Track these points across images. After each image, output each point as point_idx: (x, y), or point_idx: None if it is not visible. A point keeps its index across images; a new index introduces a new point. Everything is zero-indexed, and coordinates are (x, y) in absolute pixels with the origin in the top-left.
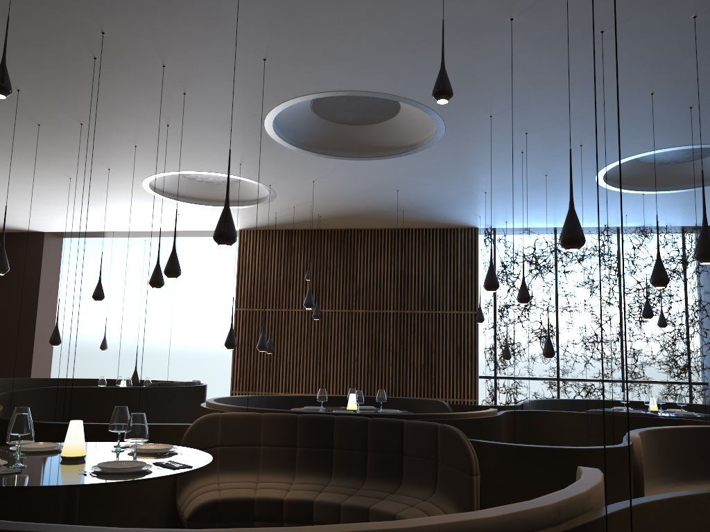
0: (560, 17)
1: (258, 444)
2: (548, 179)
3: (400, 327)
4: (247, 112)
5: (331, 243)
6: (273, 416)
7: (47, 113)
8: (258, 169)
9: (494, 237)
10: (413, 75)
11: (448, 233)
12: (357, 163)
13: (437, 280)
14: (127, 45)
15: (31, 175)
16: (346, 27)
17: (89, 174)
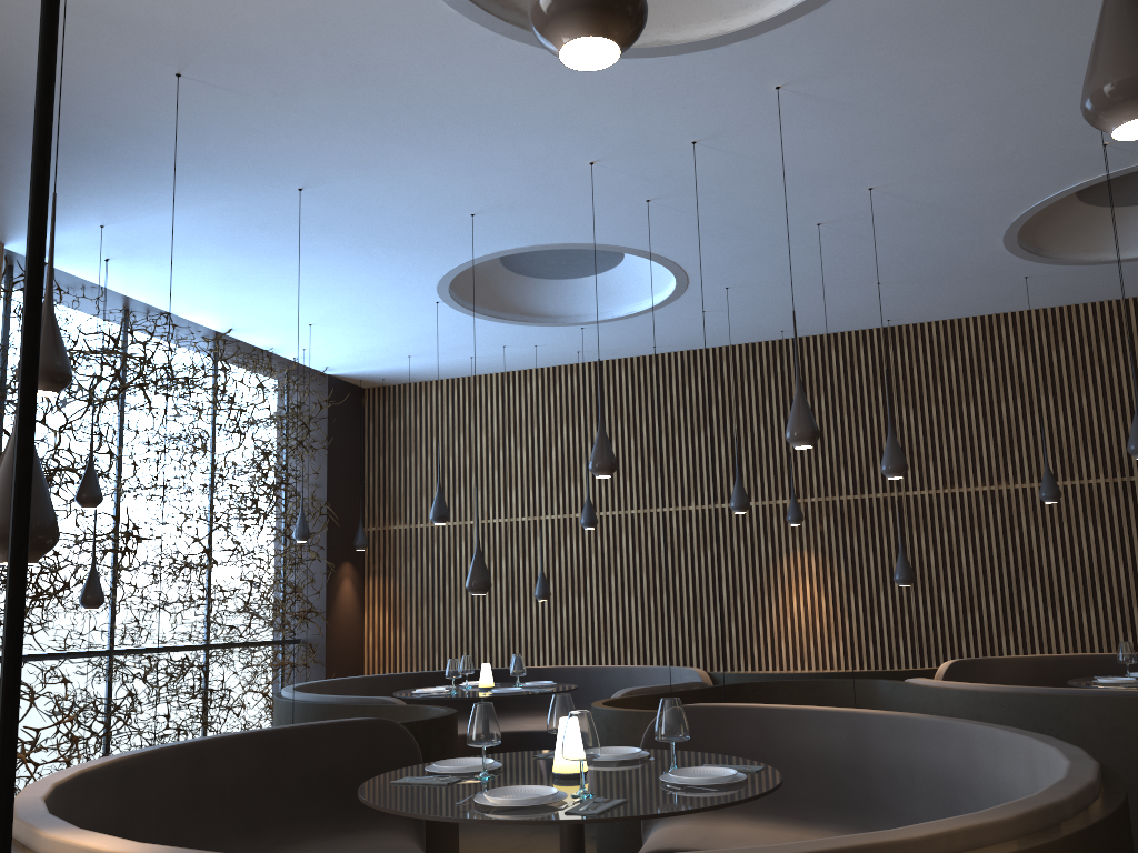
0: None
1: None
2: (449, 222)
3: None
4: None
5: None
6: None
7: None
8: None
9: (8, 283)
10: None
11: None
12: None
13: None
14: None
15: None
16: None
17: None
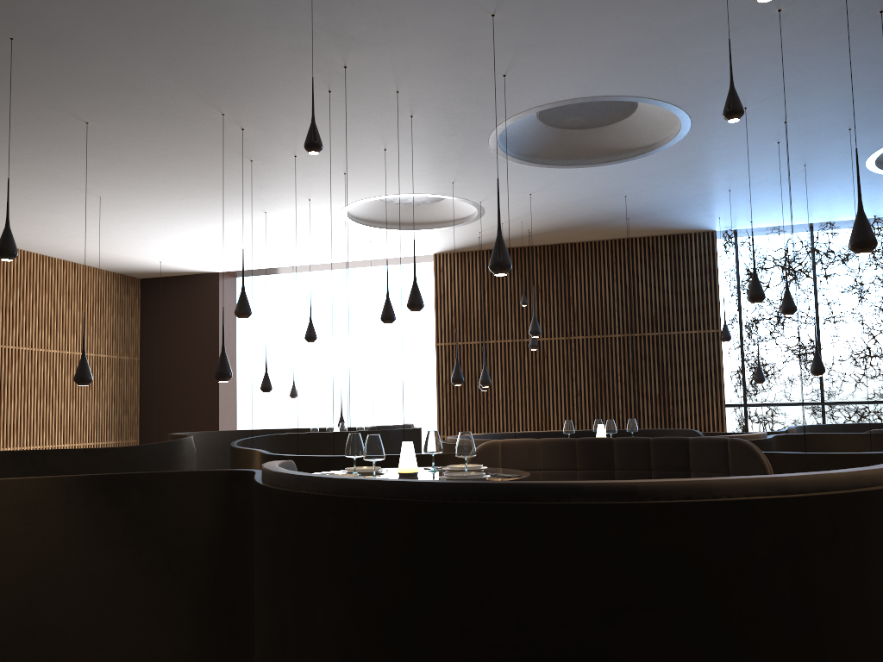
0: (834, 3)
1: (538, 469)
2: (806, 169)
3: (628, 353)
4: (473, 129)
5: (541, 262)
6: (551, 441)
7: (263, 149)
8: (471, 186)
9: (735, 240)
10: (662, 74)
11: (680, 240)
12: (584, 170)
13: (669, 296)
14: (365, 76)
15: (225, 213)
16: (597, 36)
17: (287, 207)
